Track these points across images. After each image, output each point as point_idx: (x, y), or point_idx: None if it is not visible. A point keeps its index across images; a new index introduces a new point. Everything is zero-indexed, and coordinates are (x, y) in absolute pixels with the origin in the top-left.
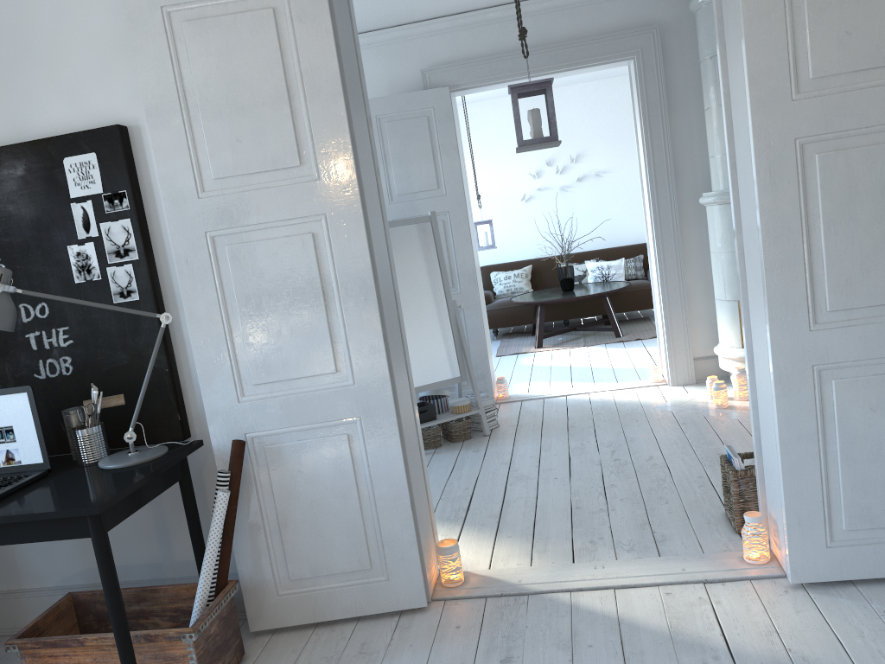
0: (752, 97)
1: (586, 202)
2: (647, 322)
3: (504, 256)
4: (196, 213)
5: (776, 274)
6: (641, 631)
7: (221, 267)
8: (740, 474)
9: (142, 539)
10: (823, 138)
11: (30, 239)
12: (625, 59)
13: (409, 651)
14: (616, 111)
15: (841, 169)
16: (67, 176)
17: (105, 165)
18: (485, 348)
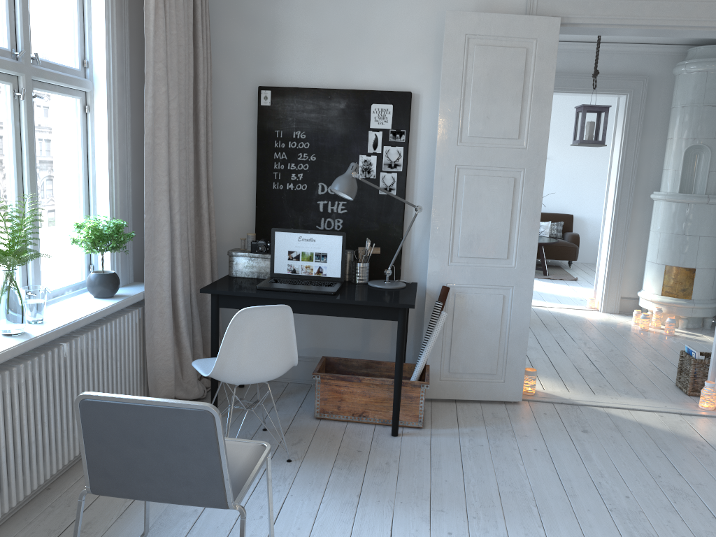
0: None
1: None
2: (561, 269)
3: None
4: (453, 153)
5: None
6: (654, 429)
7: (458, 186)
8: (697, 361)
9: (351, 335)
10: None
11: (337, 146)
12: (621, 93)
13: (523, 420)
14: (564, 117)
15: None
16: (371, 115)
17: (397, 113)
18: None
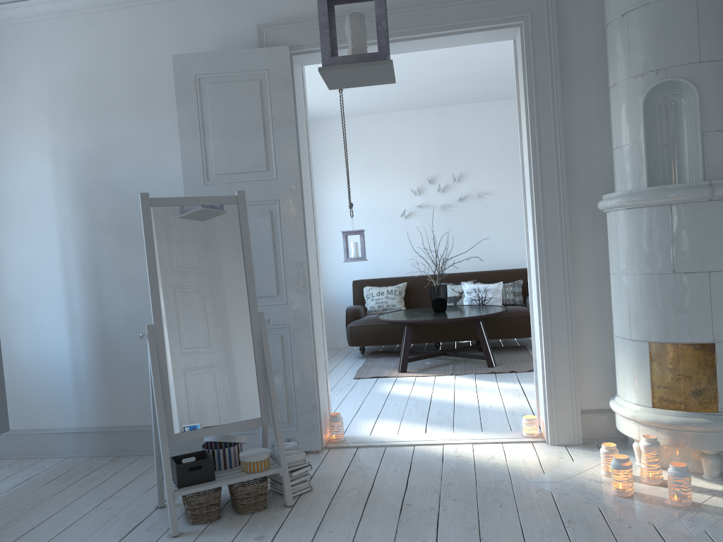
0: None
1: (467, 223)
2: (524, 351)
3: (380, 271)
4: None
5: None
6: None
7: None
8: None
9: None
10: None
11: None
12: (510, 25)
13: None
14: (502, 134)
15: None
16: None
17: None
18: (313, 377)
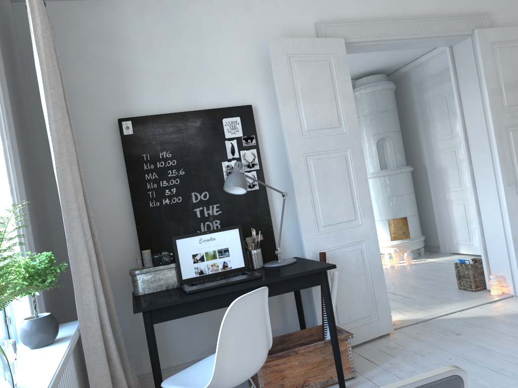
0: (491, 110)
1: None
2: None
3: None
4: (299, 145)
5: (504, 174)
6: (492, 317)
7: (309, 170)
8: (472, 265)
9: None
10: (511, 126)
11: (201, 158)
12: None
13: (411, 343)
14: None
15: (517, 137)
16: (224, 127)
17: (244, 123)
18: None
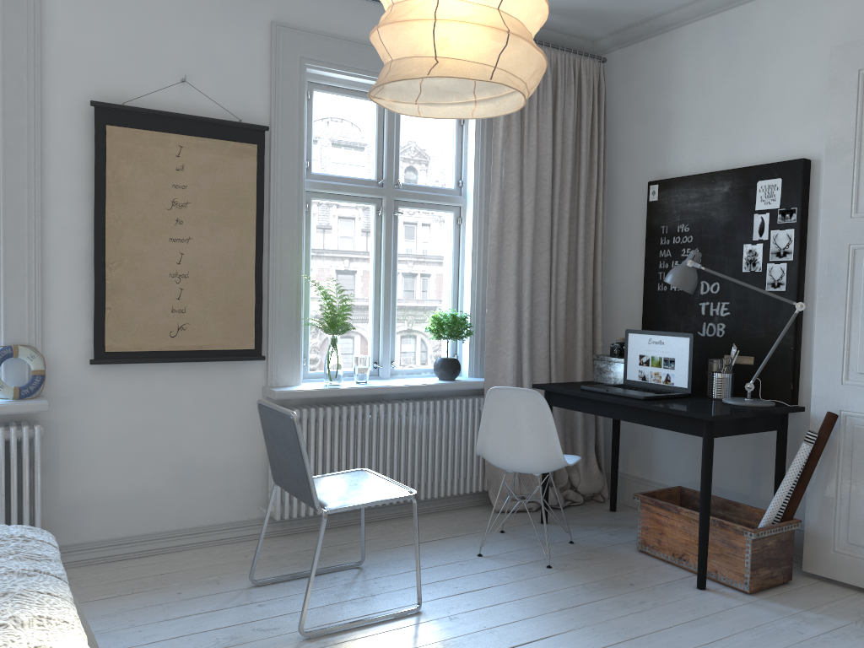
0: None
1: None
2: None
3: None
4: (845, 229)
5: None
6: None
7: (855, 274)
8: None
9: (739, 473)
10: None
11: (720, 236)
12: None
13: None
14: None
15: None
16: (756, 194)
17: (786, 188)
18: None
